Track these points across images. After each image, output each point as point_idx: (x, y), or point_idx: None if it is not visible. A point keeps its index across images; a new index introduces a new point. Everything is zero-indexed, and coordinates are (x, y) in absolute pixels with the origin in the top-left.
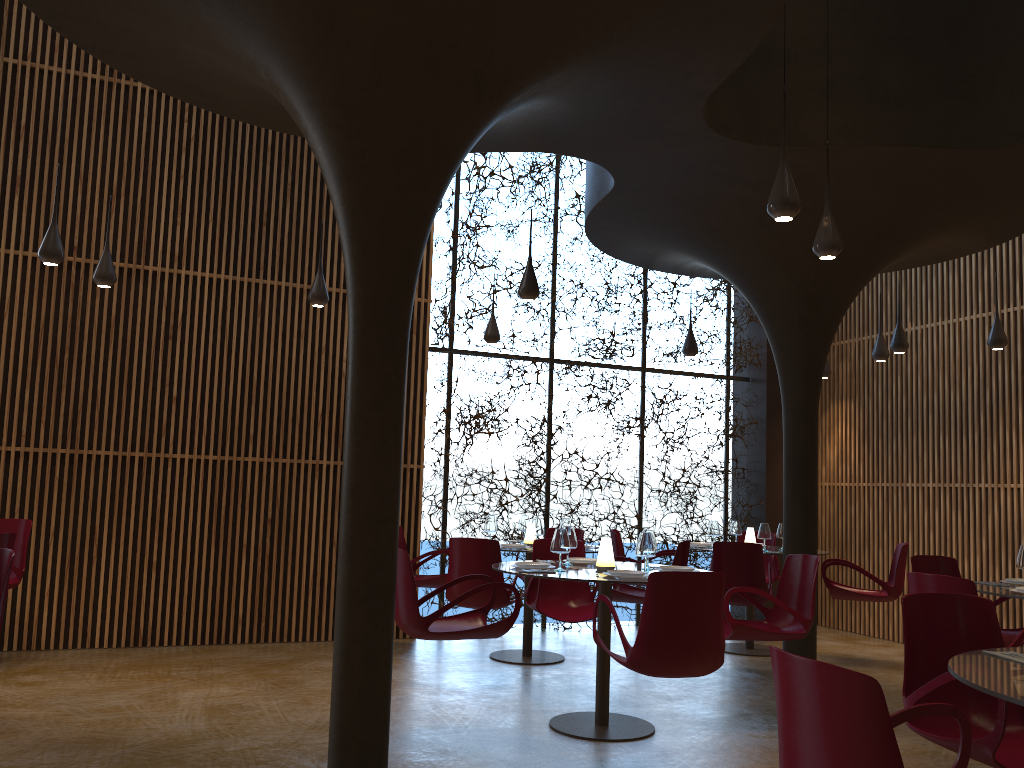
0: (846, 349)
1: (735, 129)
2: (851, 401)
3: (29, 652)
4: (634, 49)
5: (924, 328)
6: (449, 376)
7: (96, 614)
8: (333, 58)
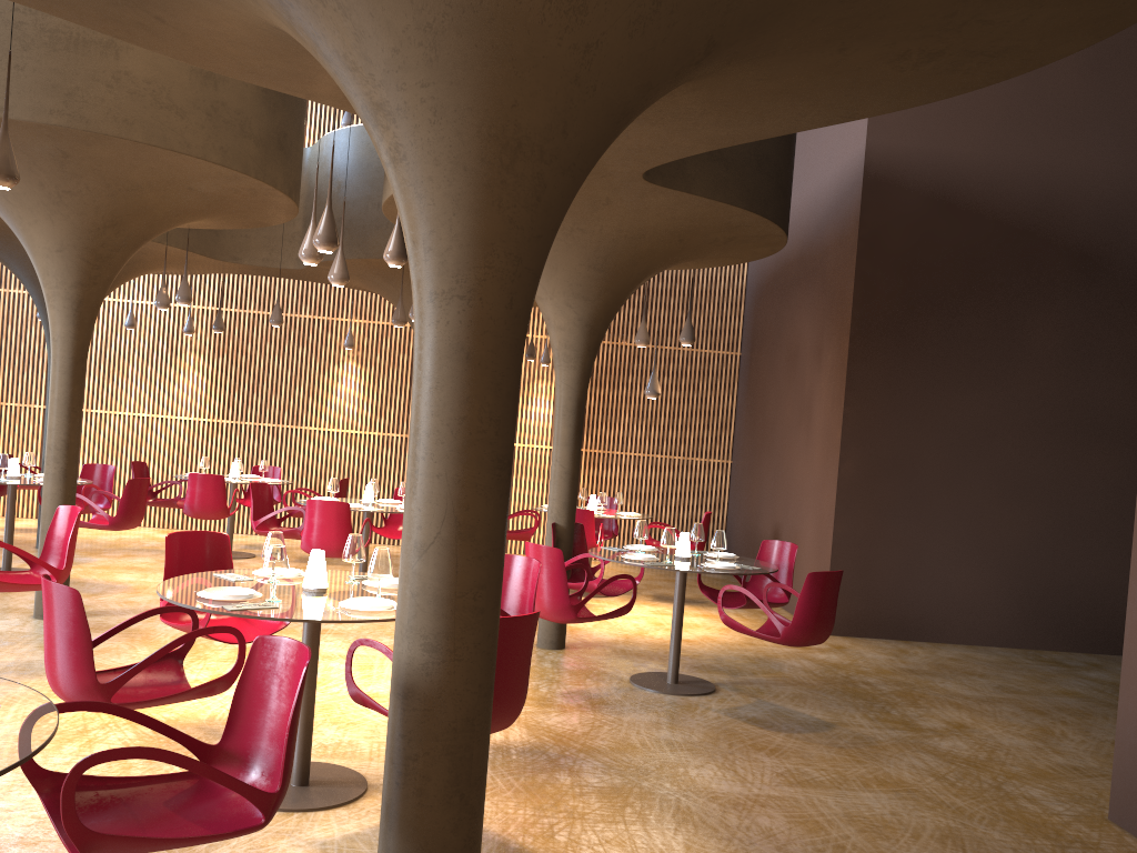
0: None
1: None
2: None
3: None
4: None
5: None
6: None
7: None
8: (106, 235)
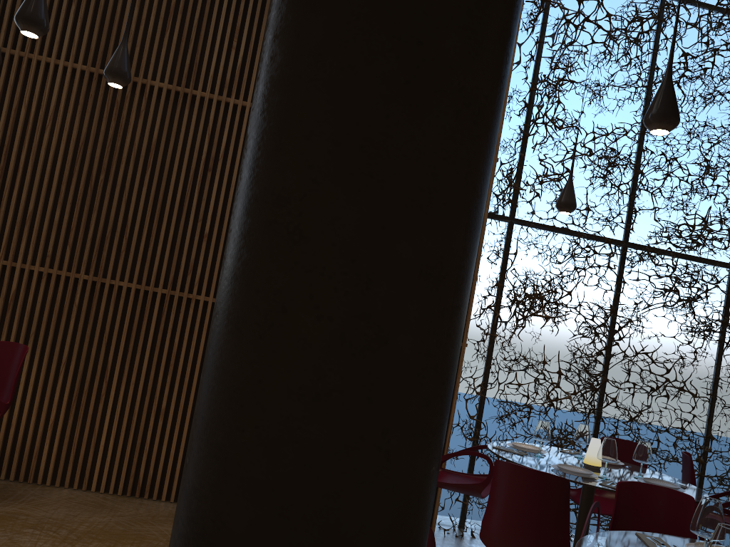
0: None
1: None
2: None
3: (23, 485)
4: None
5: None
6: (507, 247)
7: (98, 455)
8: None
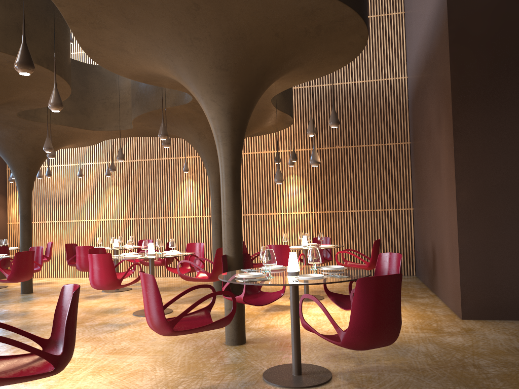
0: None
1: (22, 115)
2: None
3: None
4: (13, 103)
5: (52, 166)
6: None
7: None
8: None
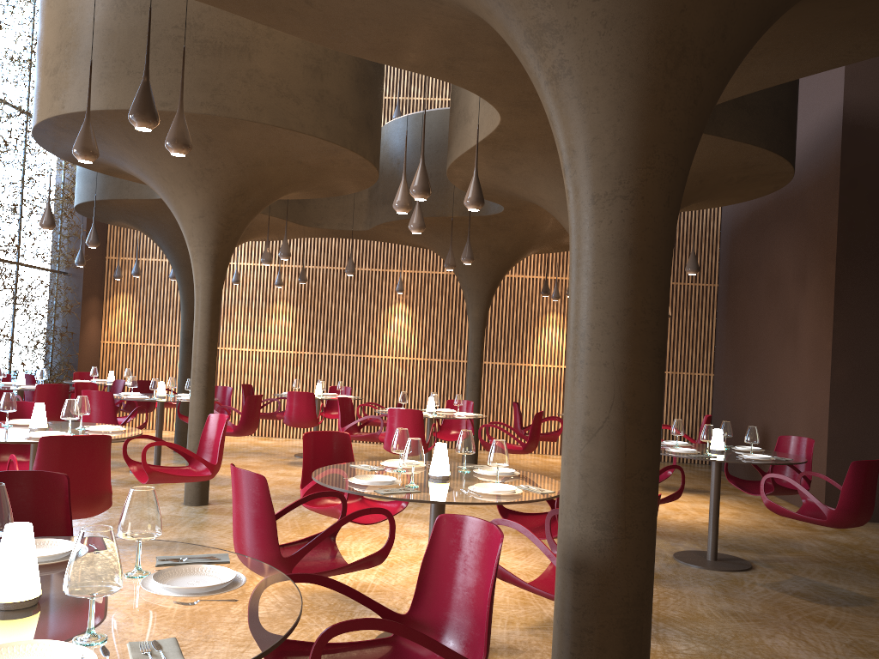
0: (128, 263)
1: None
2: (130, 294)
3: None
4: None
5: None
6: None
7: None
8: (235, 203)
